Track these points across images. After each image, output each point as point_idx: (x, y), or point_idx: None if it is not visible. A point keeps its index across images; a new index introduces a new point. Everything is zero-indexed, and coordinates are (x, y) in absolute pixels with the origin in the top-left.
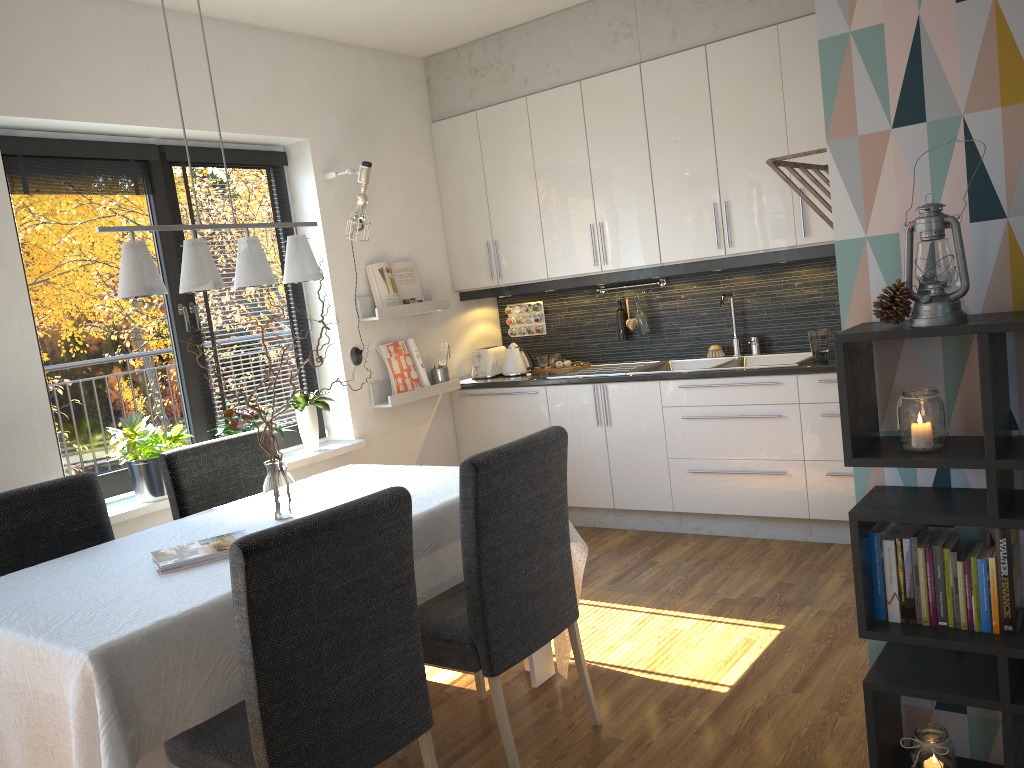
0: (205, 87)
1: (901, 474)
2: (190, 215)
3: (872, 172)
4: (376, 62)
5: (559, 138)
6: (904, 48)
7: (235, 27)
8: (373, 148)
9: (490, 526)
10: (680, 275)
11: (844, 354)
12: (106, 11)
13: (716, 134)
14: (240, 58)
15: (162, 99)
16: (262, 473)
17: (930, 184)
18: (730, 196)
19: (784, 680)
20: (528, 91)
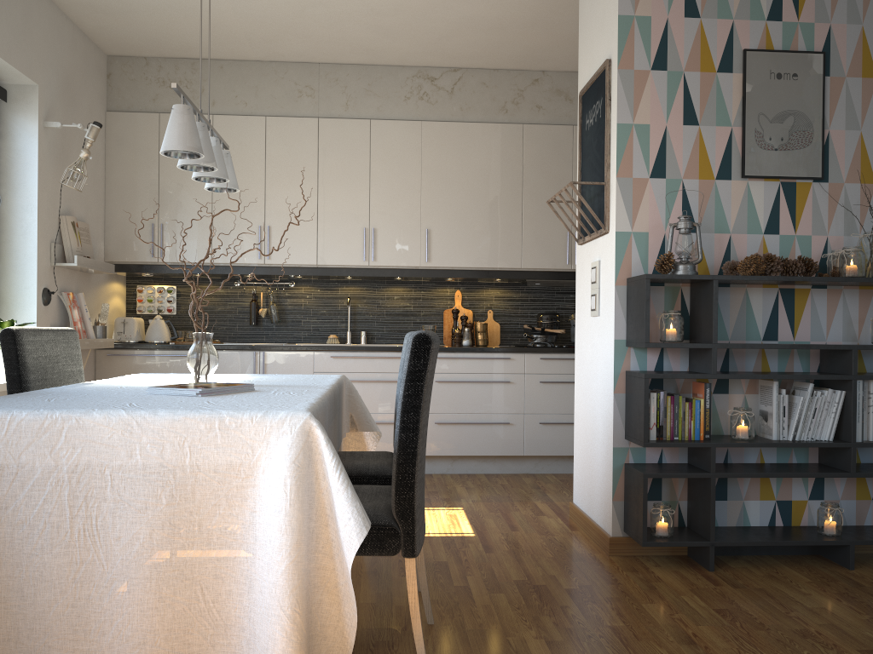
0: None
1: (639, 364)
2: None
3: (638, 198)
4: (82, 43)
5: (240, 154)
6: (658, 139)
7: None
8: (73, 114)
9: None
10: (308, 280)
11: (649, 285)
12: None
13: (372, 181)
14: None
15: None
16: (73, 368)
17: (665, 210)
18: (377, 225)
19: (500, 527)
20: (215, 111)
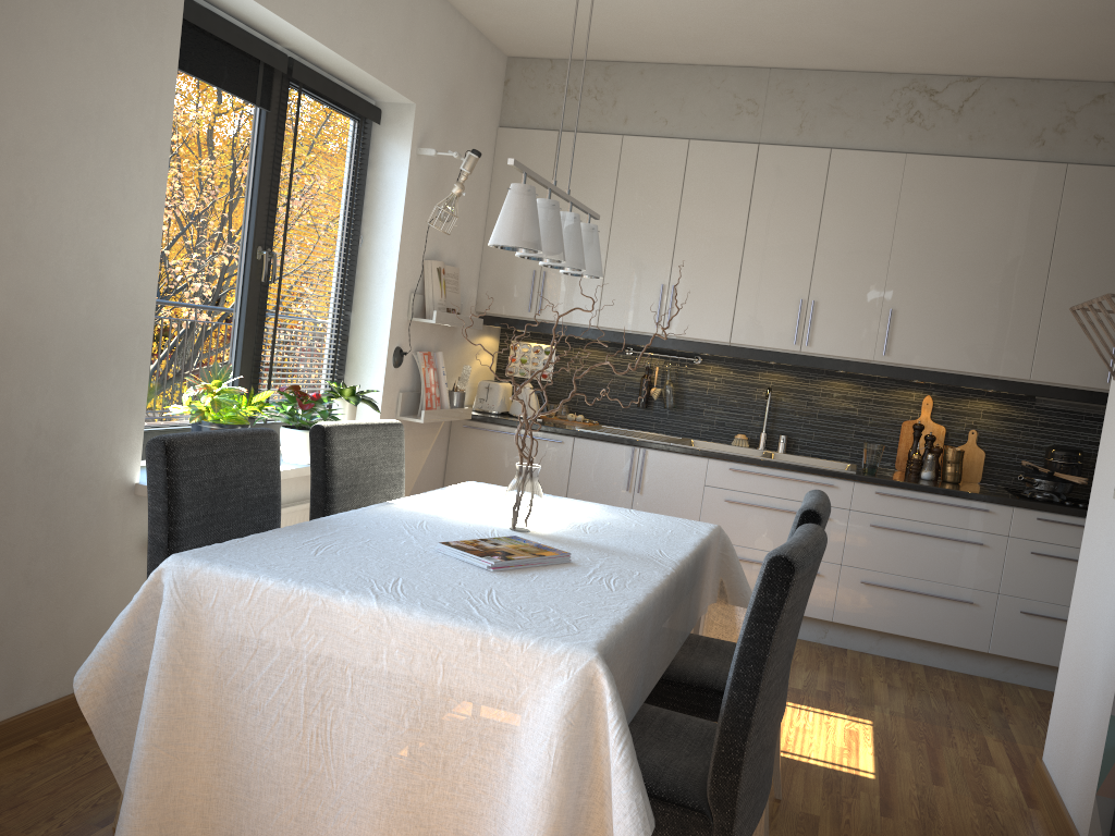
0: (356, 10)
1: None
2: (293, 147)
3: None
4: (477, 45)
5: (650, 189)
6: None
7: None
8: (456, 135)
9: None
10: (719, 357)
11: None
12: None
13: (820, 235)
14: None
15: (323, 8)
16: (392, 471)
17: None
18: (819, 297)
19: (917, 773)
20: (626, 131)
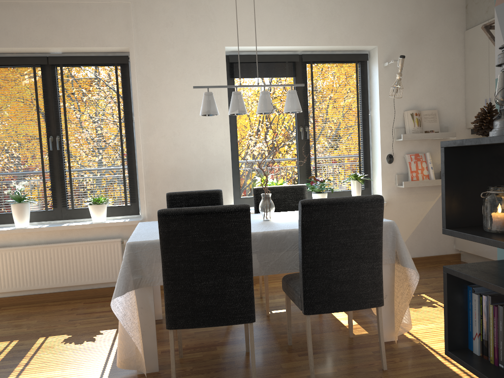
0: (321, 25)
1: None
2: (311, 86)
3: None
4: (429, 0)
5: None
6: None
7: None
8: (419, 48)
9: (311, 237)
10: None
11: (445, 155)
12: None
13: None
14: (342, 9)
15: (298, 33)
16: (297, 204)
17: None
18: None
19: None
20: None
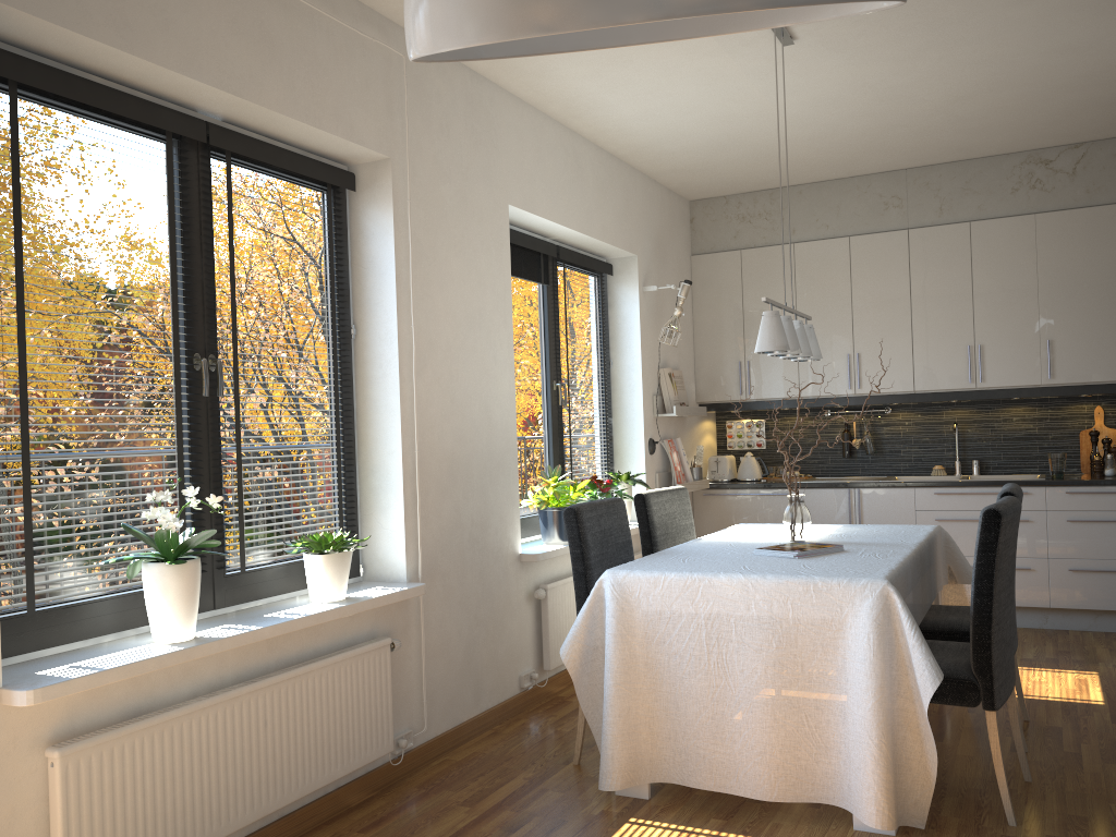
0: (595, 202)
1: None
2: (564, 306)
3: None
4: (668, 199)
5: (823, 280)
6: None
7: (610, 157)
8: (664, 270)
9: None
10: (905, 405)
11: None
12: (558, 133)
13: (974, 291)
14: (611, 182)
15: (577, 208)
16: (686, 522)
17: None
18: (984, 341)
19: None
20: (795, 239)
